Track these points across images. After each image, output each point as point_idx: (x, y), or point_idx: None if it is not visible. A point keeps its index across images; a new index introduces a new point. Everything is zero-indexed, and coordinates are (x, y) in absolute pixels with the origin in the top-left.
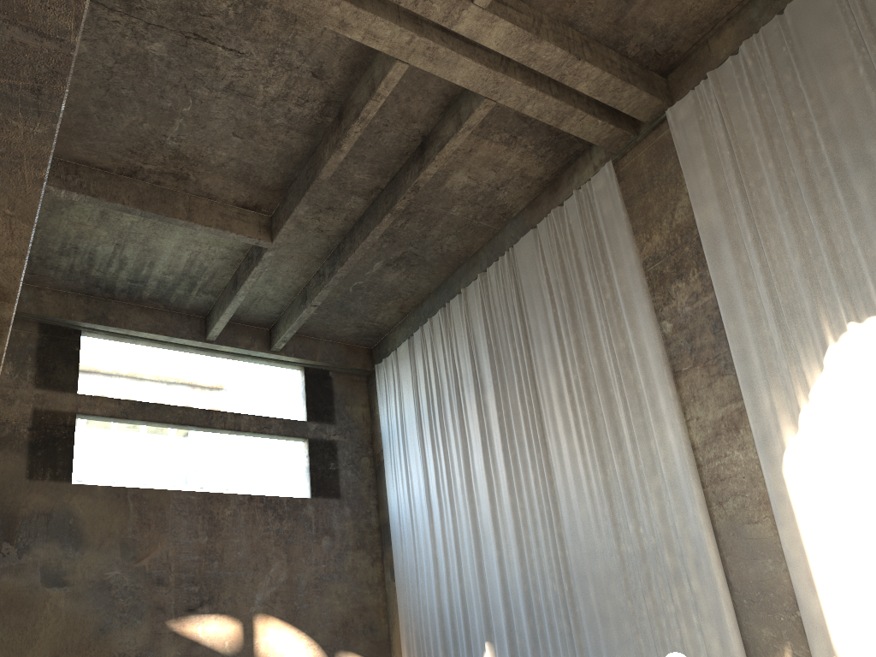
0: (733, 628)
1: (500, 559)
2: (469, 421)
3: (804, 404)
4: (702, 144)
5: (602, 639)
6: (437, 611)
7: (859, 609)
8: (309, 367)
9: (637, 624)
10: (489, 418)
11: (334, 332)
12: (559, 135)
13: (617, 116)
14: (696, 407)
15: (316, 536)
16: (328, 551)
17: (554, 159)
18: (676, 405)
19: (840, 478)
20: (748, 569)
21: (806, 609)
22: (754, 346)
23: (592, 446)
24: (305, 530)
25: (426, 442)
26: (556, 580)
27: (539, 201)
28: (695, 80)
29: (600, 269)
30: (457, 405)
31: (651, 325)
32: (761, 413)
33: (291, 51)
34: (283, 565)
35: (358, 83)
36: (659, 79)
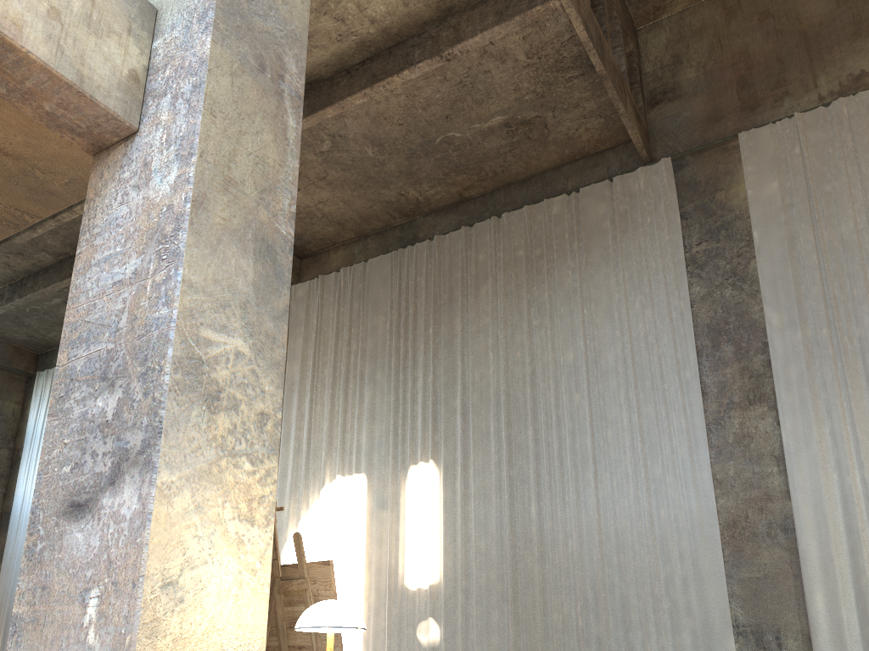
0: None
1: None
2: None
3: (304, 516)
4: (304, 320)
5: None
6: None
7: None
8: None
9: None
10: None
11: (4, 334)
12: None
13: None
14: None
15: None
16: None
17: None
18: None
19: None
20: None
21: None
22: (291, 468)
23: None
24: None
25: None
26: None
27: None
28: (315, 273)
29: None
30: None
31: None
32: (282, 513)
33: None
34: None
35: None
36: (296, 260)
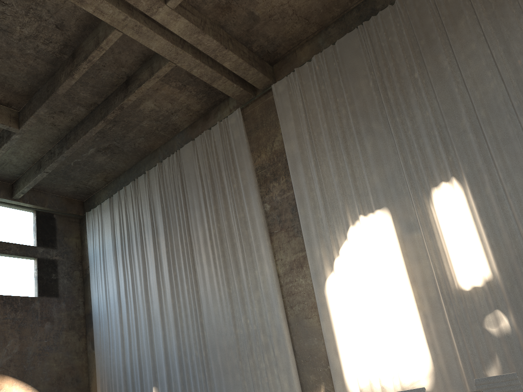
0: (295, 375)
1: (164, 336)
2: (147, 252)
3: (336, 256)
4: (290, 107)
5: (224, 383)
6: (122, 368)
7: (358, 364)
8: (39, 211)
9: (244, 374)
10: (161, 251)
11: (58, 189)
12: (210, 88)
13: (244, 83)
14: (281, 253)
15: (41, 322)
16: (49, 331)
17: (207, 101)
18: (270, 251)
19: (352, 296)
20: (305, 343)
21: (333, 365)
22: (313, 222)
23: (222, 271)
24: (33, 318)
25: (119, 264)
26: (198, 349)
27: (196, 124)
28: (288, 71)
29: (231, 169)
30: (140, 242)
31: (258, 205)
32: (315, 259)
33: (42, 9)
34: (16, 341)
35: (87, 37)
36: (269, 66)
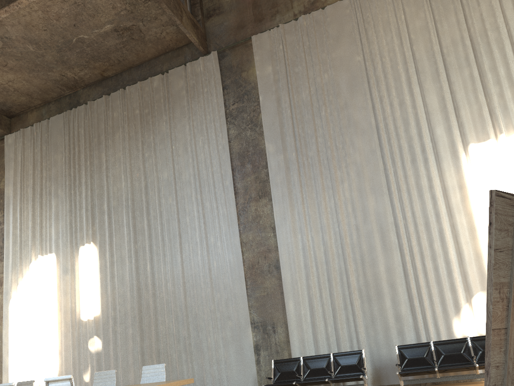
0: None
1: None
2: None
3: (21, 282)
4: (13, 158)
5: None
6: None
7: (18, 363)
8: None
9: None
10: None
11: None
12: None
13: None
14: None
15: None
16: None
17: None
18: None
19: (24, 313)
20: None
21: (4, 362)
22: (11, 253)
23: None
24: None
25: None
26: None
27: None
28: (20, 127)
29: None
30: None
31: None
32: (8, 282)
33: None
34: None
35: None
36: (6, 119)
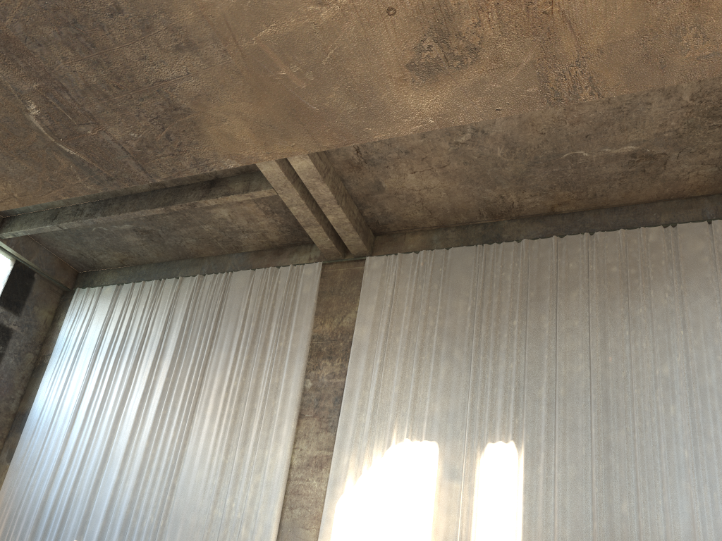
0: None
1: (117, 483)
2: (140, 372)
3: (365, 471)
4: (378, 290)
5: None
6: (41, 502)
7: None
8: (20, 262)
9: None
10: (157, 378)
11: (57, 247)
12: (299, 227)
13: (338, 240)
14: (303, 442)
15: None
16: None
17: (288, 237)
18: (292, 435)
19: (365, 523)
20: None
21: None
22: (353, 424)
23: (226, 434)
24: None
25: (95, 369)
26: (156, 515)
27: (264, 254)
28: (389, 250)
29: (285, 324)
30: (135, 356)
31: (300, 378)
32: (340, 465)
33: None
34: None
35: None
36: (372, 235)
